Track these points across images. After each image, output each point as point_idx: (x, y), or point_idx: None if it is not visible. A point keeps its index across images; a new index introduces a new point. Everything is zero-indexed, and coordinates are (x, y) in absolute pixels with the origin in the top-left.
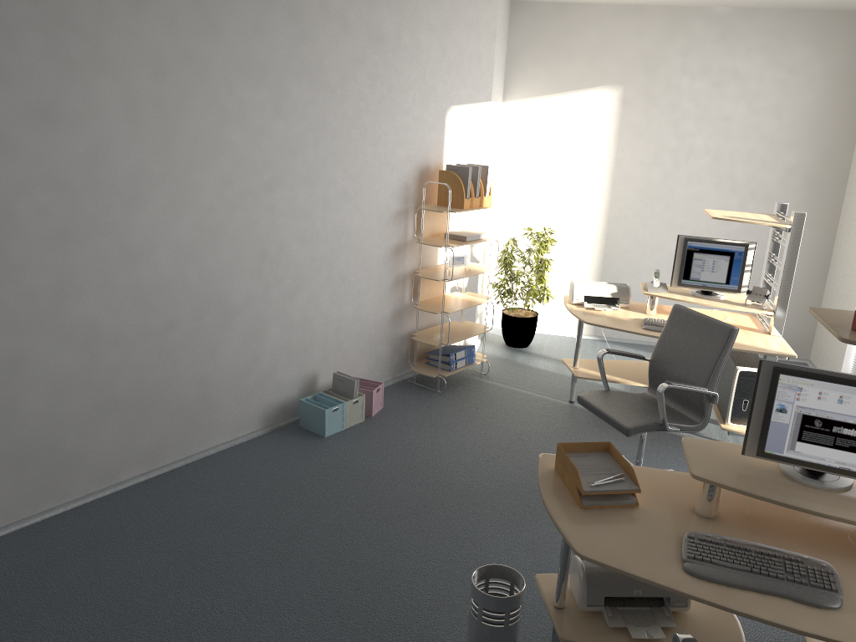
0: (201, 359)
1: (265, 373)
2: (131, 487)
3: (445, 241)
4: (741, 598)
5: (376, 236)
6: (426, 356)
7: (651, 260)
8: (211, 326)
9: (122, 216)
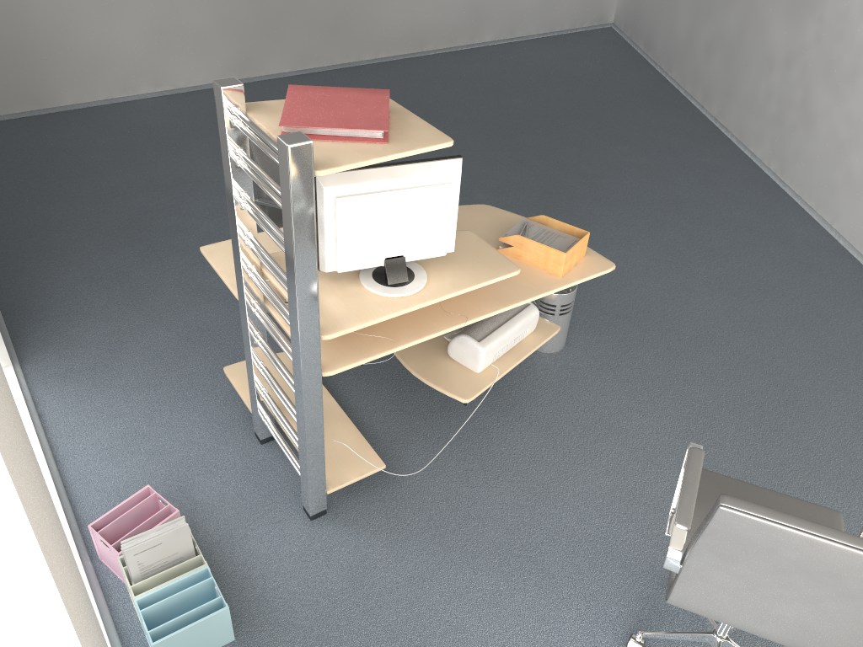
0: None
1: None
2: None
3: None
4: None
5: None
6: None
7: None
8: None
9: None
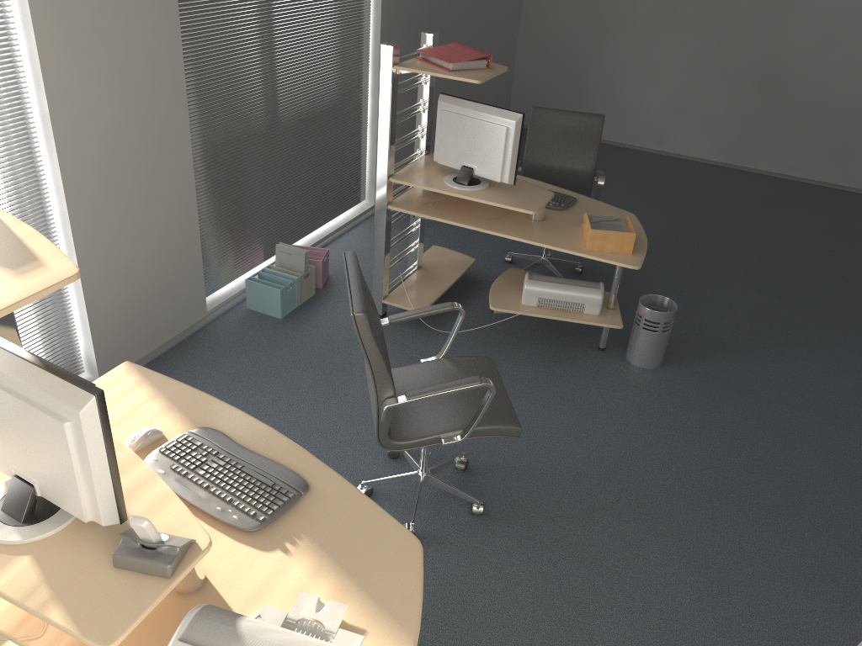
0: None
1: None
2: None
3: None
4: (556, 190)
5: None
6: None
7: None
8: None
9: None
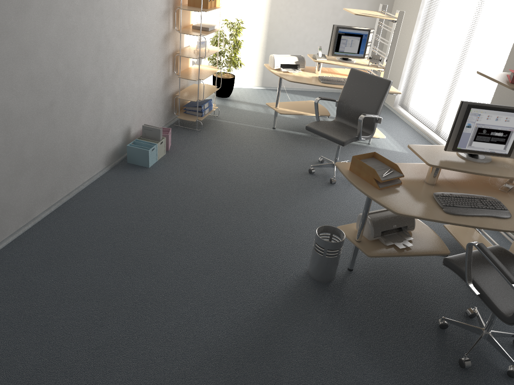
0: (70, 126)
1: (105, 130)
2: (44, 220)
3: (196, 31)
4: (475, 221)
5: (155, 30)
6: (182, 108)
7: (294, 38)
8: (74, 102)
9: (15, 22)
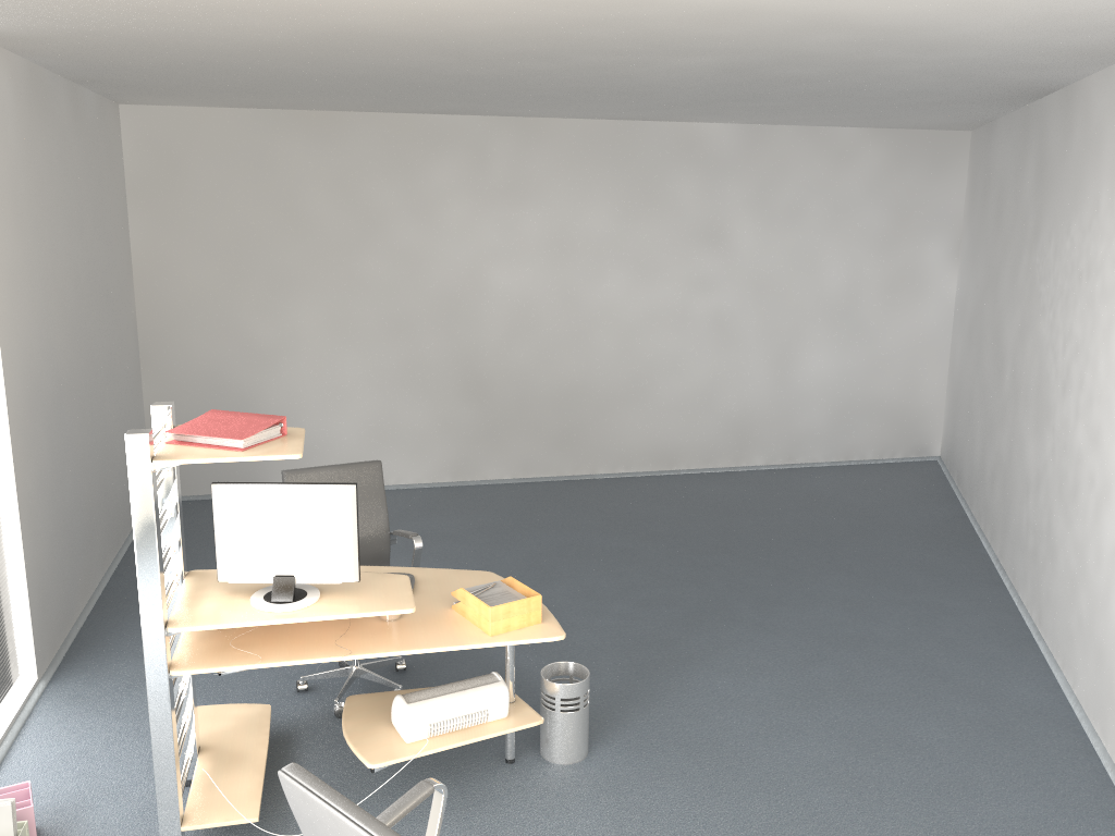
0: None
1: None
2: (1112, 792)
3: None
4: (375, 571)
5: None
6: None
7: None
8: None
9: None
